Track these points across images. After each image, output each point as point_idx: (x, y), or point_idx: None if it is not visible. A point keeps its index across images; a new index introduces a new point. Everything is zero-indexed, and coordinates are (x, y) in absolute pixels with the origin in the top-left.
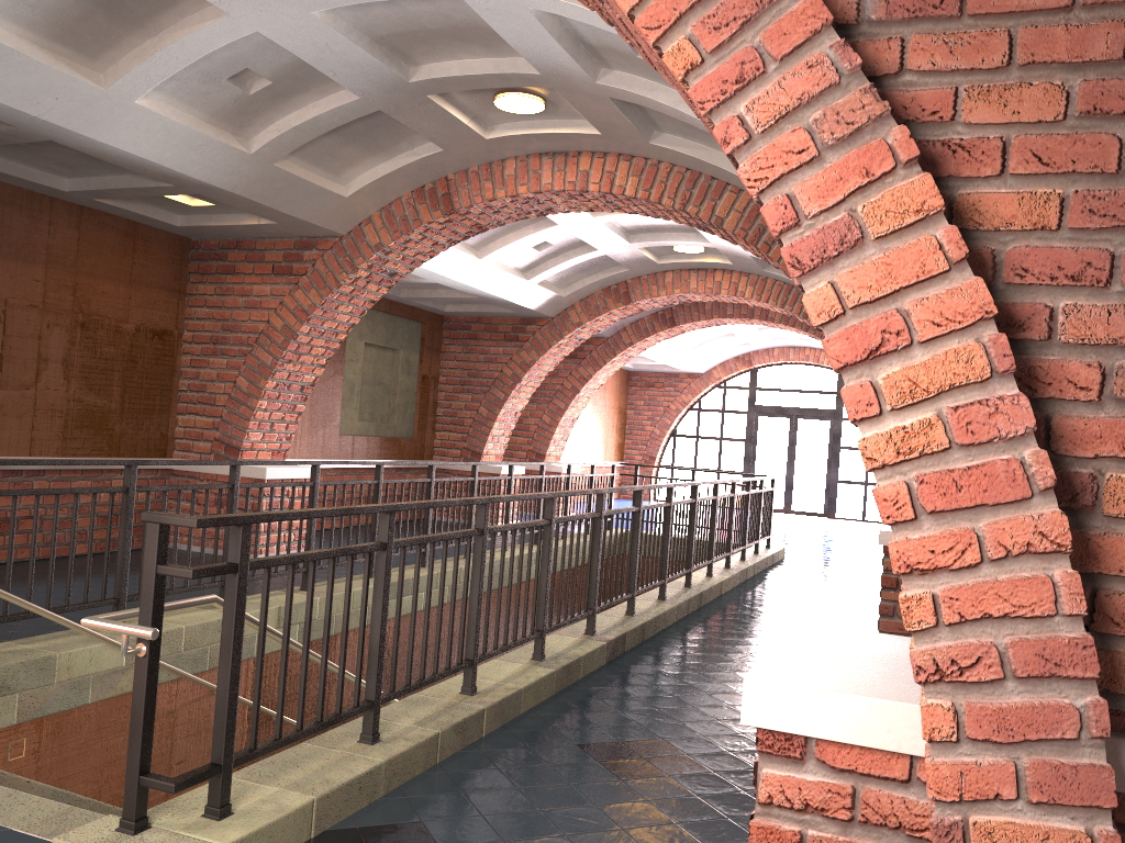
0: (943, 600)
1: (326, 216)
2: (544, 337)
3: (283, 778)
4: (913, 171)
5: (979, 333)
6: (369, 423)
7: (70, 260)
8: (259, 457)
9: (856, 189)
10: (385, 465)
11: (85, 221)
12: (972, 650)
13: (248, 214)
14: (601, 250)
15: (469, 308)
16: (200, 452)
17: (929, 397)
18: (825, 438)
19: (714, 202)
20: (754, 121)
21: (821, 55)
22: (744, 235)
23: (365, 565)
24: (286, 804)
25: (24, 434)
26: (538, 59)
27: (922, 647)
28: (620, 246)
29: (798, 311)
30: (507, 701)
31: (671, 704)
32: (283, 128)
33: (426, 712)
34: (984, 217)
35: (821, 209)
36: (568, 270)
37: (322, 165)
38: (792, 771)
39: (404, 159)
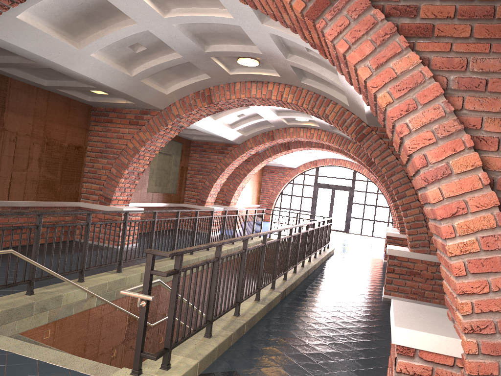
0: (475, 305)
1: (157, 102)
2: (235, 152)
3: (182, 352)
4: (471, 151)
5: (492, 211)
6: (159, 187)
7: (43, 115)
8: (118, 203)
9: (449, 155)
10: (164, 206)
11: (50, 98)
12: (485, 322)
13: (122, 98)
14: (265, 118)
15: (203, 138)
16: (93, 200)
17: (473, 232)
18: (342, 196)
19: (325, 108)
20: (412, 126)
21: (438, 105)
22: (337, 122)
23: (211, 267)
24: (189, 363)
25: (21, 191)
26: (264, 49)
27: (466, 320)
28: (273, 117)
29: (345, 148)
30: (251, 319)
31: (312, 320)
32: (147, 67)
33: (224, 324)
34: (490, 165)
35: (436, 161)
36: (249, 125)
37: (159, 81)
38: (409, 360)
39: (193, 80)
